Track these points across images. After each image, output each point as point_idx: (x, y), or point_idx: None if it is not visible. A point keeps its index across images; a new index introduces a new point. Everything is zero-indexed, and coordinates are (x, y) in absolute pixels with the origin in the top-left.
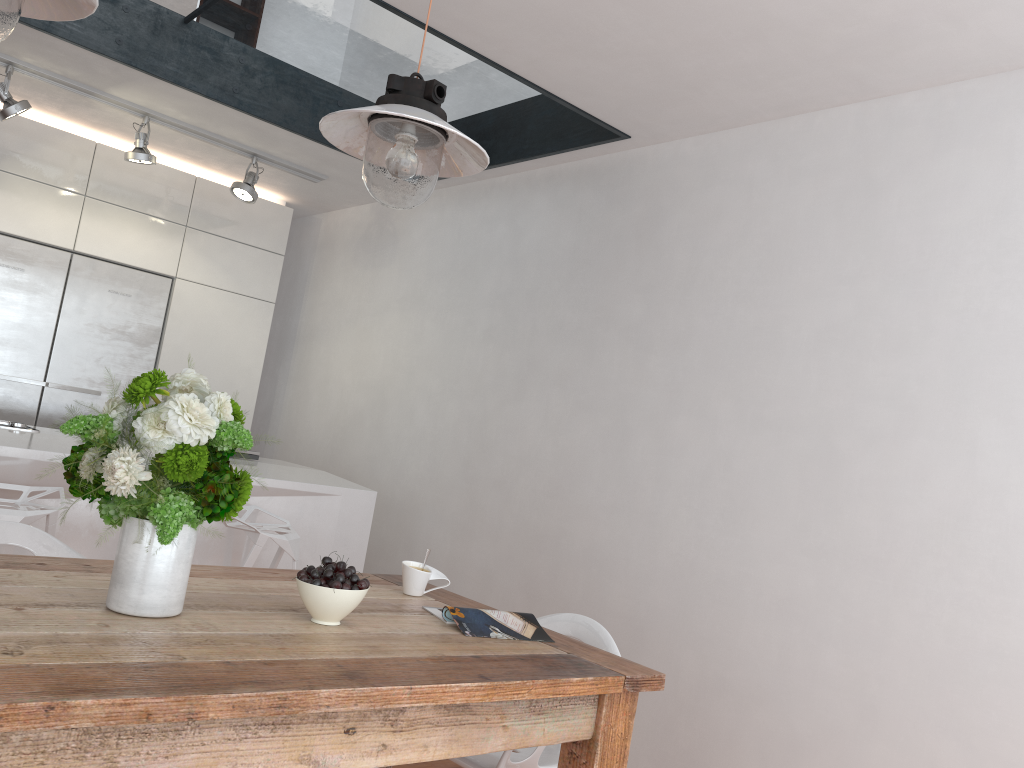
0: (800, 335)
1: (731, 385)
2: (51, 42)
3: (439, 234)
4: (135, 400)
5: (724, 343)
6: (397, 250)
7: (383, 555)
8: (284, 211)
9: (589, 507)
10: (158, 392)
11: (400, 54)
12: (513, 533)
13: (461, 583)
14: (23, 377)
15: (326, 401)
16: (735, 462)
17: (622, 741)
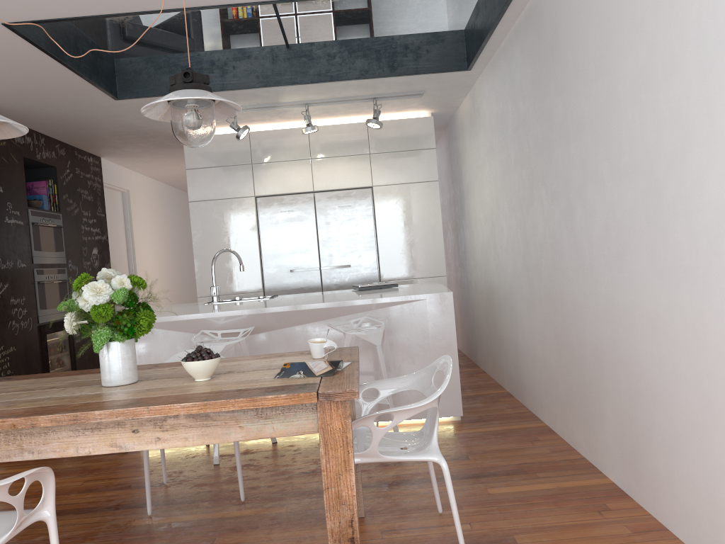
0: (626, 89)
1: (604, 149)
2: (232, 93)
3: (490, 99)
4: (75, 289)
5: (596, 116)
6: (480, 120)
7: (509, 331)
8: (427, 120)
9: (567, 271)
10: (82, 283)
11: (389, 2)
12: (545, 301)
13: (535, 342)
14: (309, 267)
15: (478, 234)
16: (616, 211)
17: (342, 433)
